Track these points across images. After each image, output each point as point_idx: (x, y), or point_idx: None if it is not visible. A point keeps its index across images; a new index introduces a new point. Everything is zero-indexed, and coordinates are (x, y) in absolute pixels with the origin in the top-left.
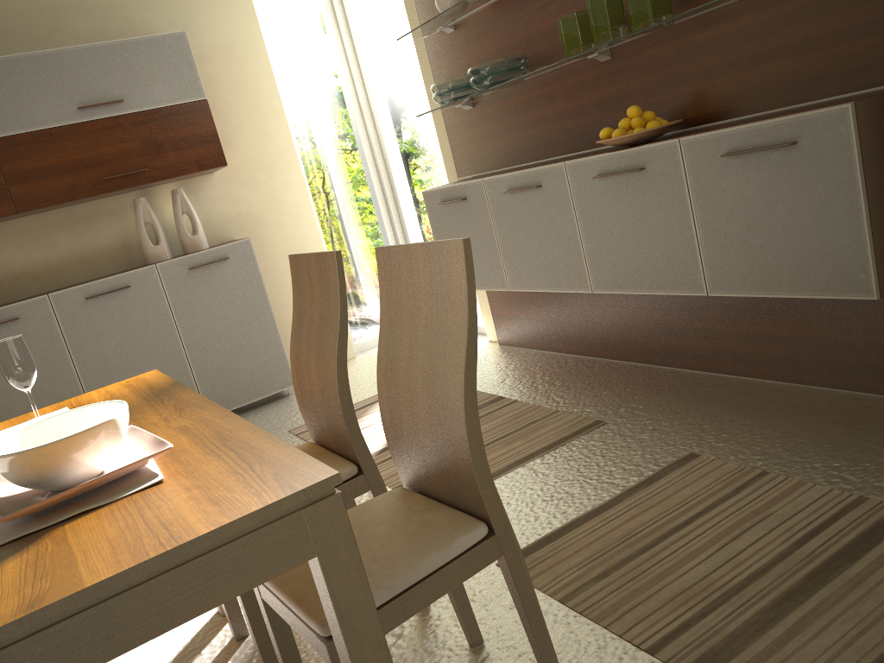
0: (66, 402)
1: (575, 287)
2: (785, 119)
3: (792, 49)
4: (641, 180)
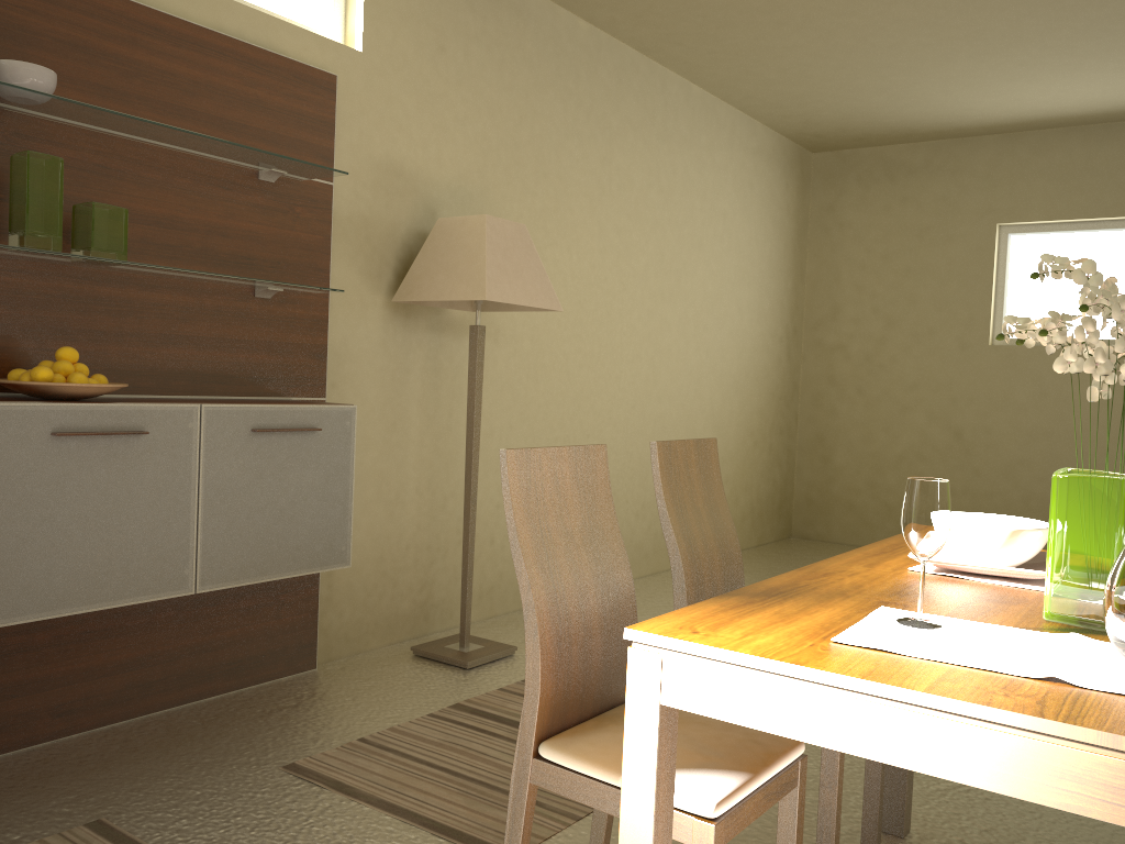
0: (801, 656)
1: None
2: (310, 407)
3: (202, 342)
4: (134, 447)
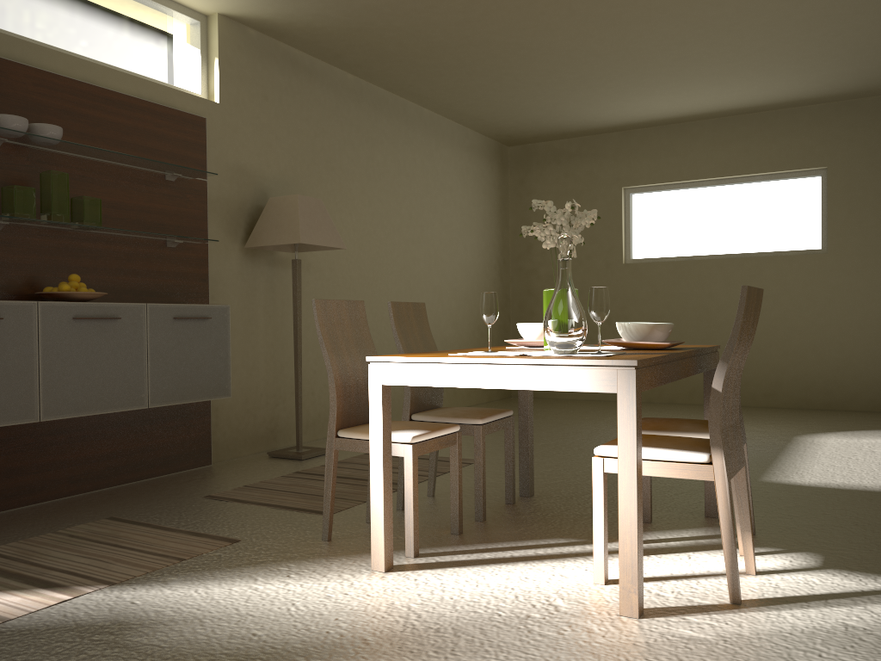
0: (433, 356)
1: (18, 418)
2: (204, 305)
3: (139, 272)
4: (113, 326)
